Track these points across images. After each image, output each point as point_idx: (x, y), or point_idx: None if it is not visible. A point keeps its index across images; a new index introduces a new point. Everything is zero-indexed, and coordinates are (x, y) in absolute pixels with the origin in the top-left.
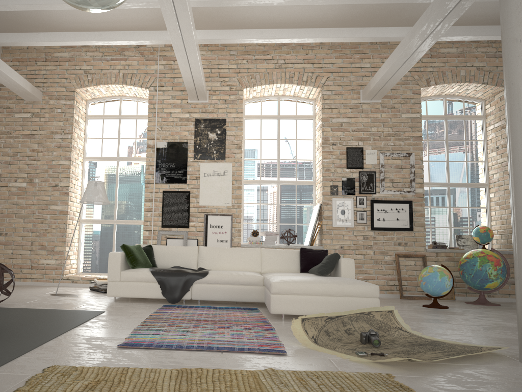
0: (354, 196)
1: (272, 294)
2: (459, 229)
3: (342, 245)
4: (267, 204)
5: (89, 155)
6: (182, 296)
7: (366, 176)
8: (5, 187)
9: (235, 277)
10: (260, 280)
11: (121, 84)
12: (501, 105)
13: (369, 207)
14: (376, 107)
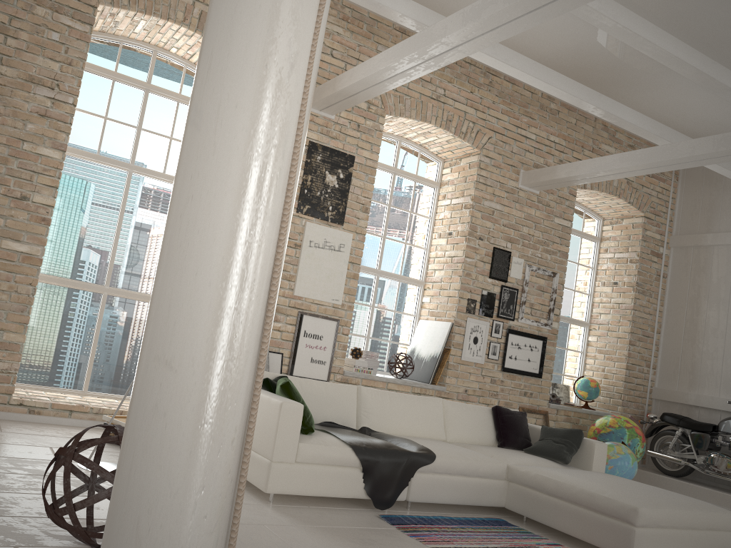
0: (490, 320)
1: (633, 526)
2: (554, 376)
3: (467, 388)
4: (357, 304)
5: (72, 145)
6: (397, 495)
7: (508, 293)
8: None
9: (473, 463)
10: (503, 471)
11: (193, 30)
12: (634, 234)
13: (504, 338)
14: (533, 199)
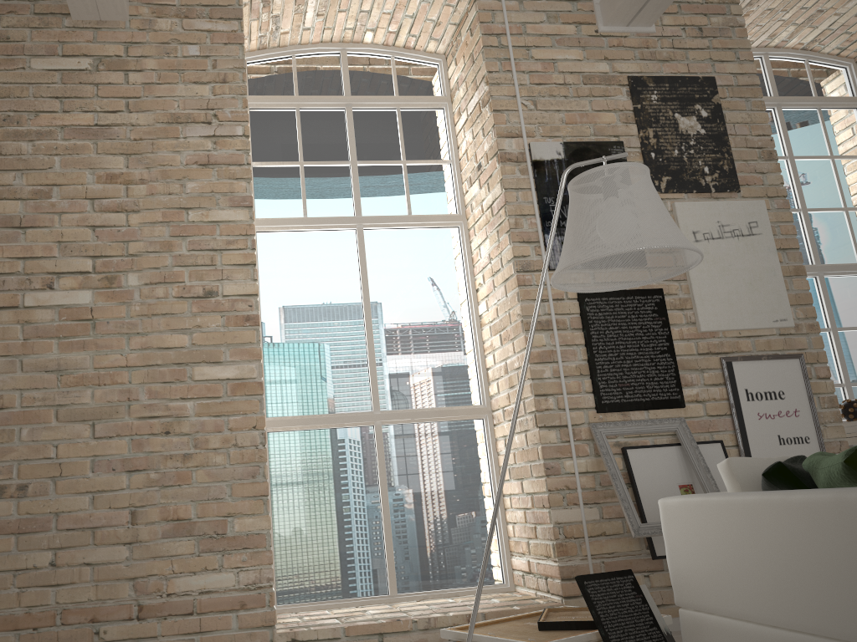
0: None
1: None
2: None
3: None
4: None
5: (265, 215)
6: None
7: None
8: (10, 311)
9: None
10: None
11: None
12: None
13: None
14: None
